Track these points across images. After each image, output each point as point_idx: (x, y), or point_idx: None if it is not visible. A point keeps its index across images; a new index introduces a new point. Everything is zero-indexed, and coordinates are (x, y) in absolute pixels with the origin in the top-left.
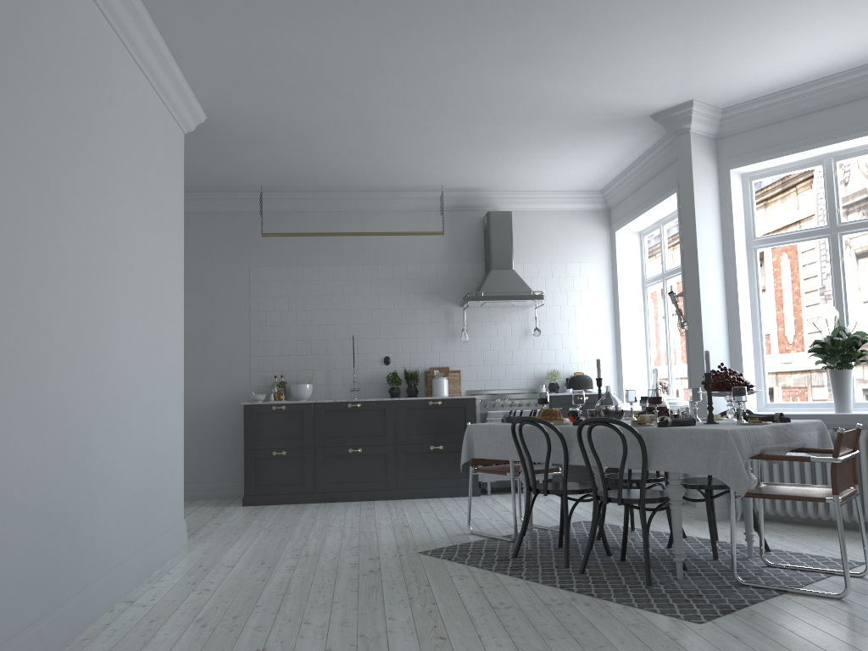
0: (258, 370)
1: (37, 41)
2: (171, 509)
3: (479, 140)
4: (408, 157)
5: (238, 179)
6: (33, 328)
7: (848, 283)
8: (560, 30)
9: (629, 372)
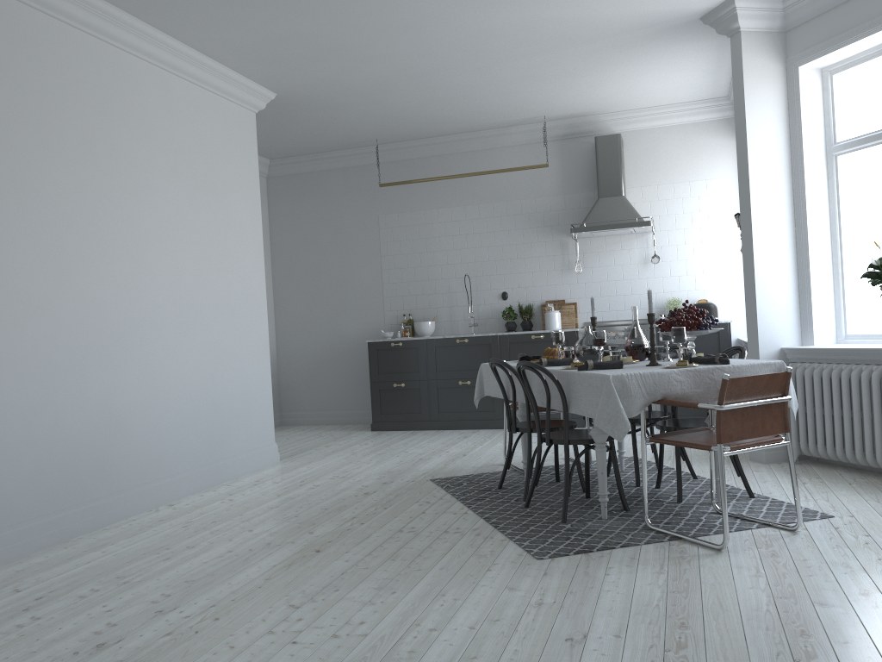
0: (390, 310)
1: (13, 91)
2: (252, 434)
3: (537, 72)
4: (483, 97)
5: (352, 136)
6: (28, 307)
7: None
8: None
9: None
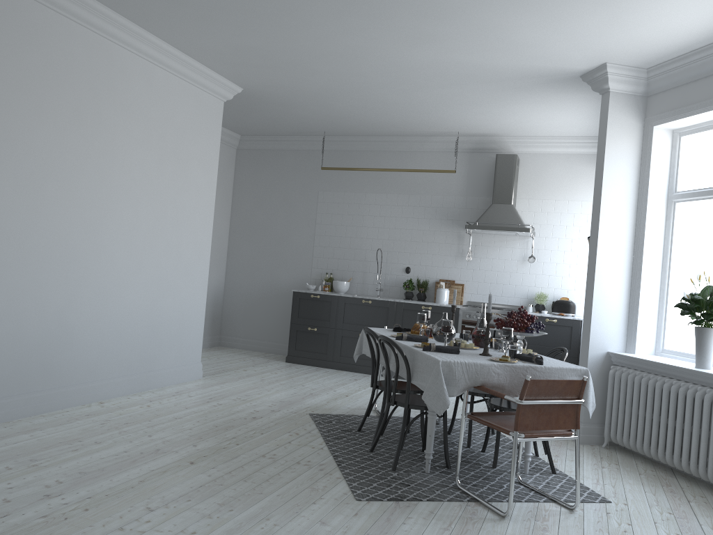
0: (316, 267)
1: (20, 69)
2: (182, 354)
3: (449, 99)
4: (407, 111)
5: (304, 127)
6: (6, 236)
7: None
8: (421, 19)
9: None
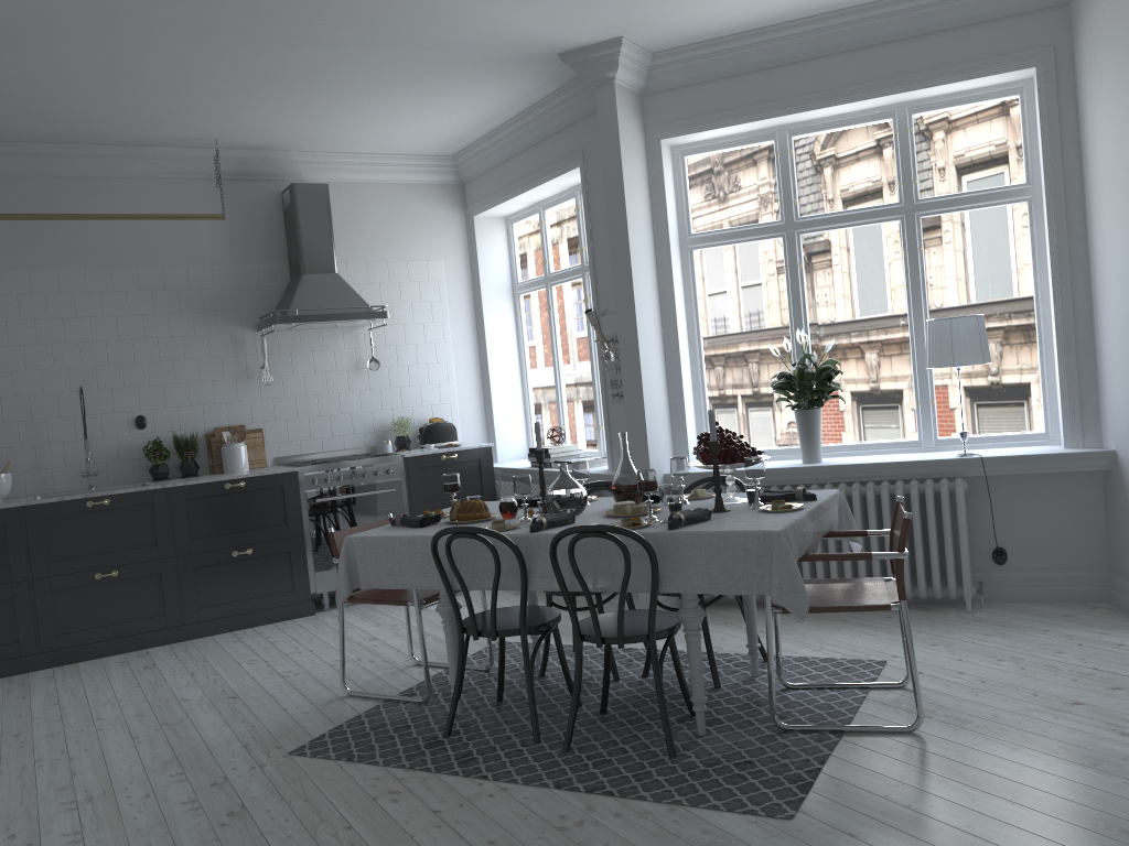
0: None
1: None
2: None
3: (297, 72)
4: (169, 91)
5: None
6: None
7: (807, 296)
8: None
9: (502, 413)
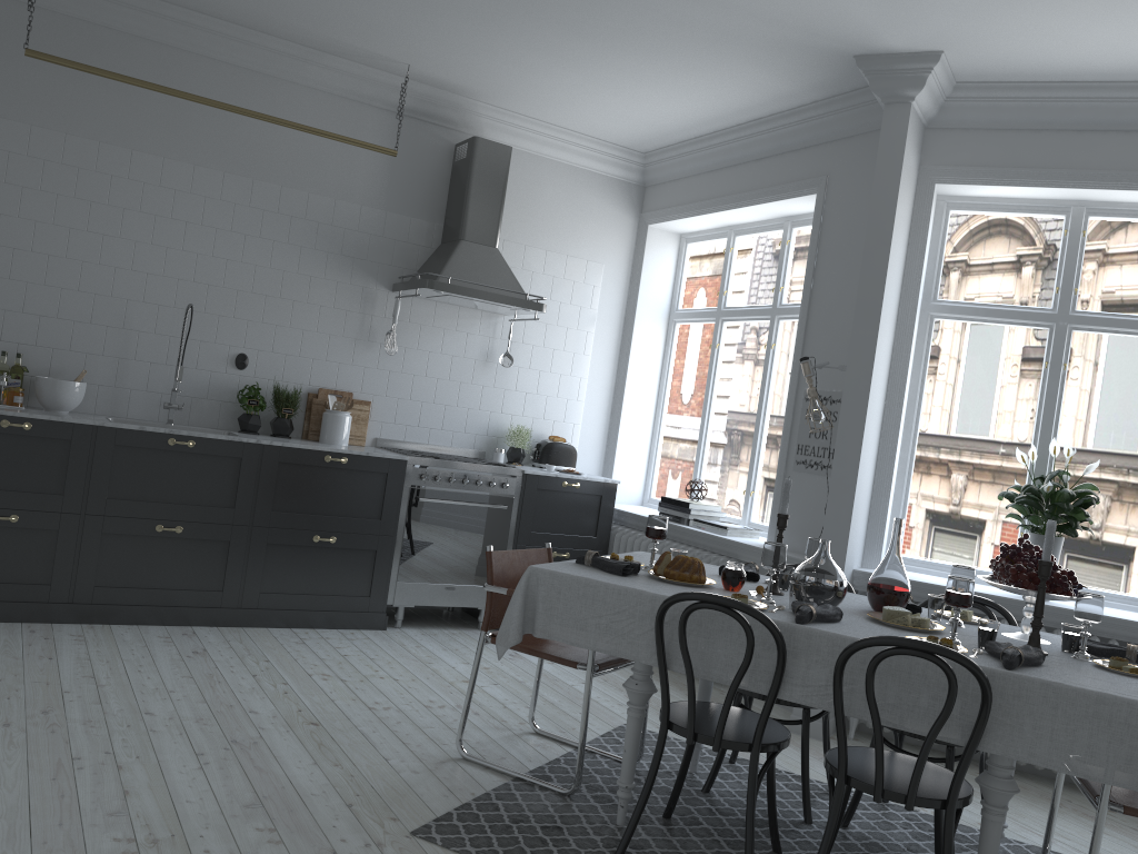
0: None
1: None
2: None
3: (553, 0)
4: None
5: None
6: None
7: (1063, 403)
8: None
9: (626, 448)
